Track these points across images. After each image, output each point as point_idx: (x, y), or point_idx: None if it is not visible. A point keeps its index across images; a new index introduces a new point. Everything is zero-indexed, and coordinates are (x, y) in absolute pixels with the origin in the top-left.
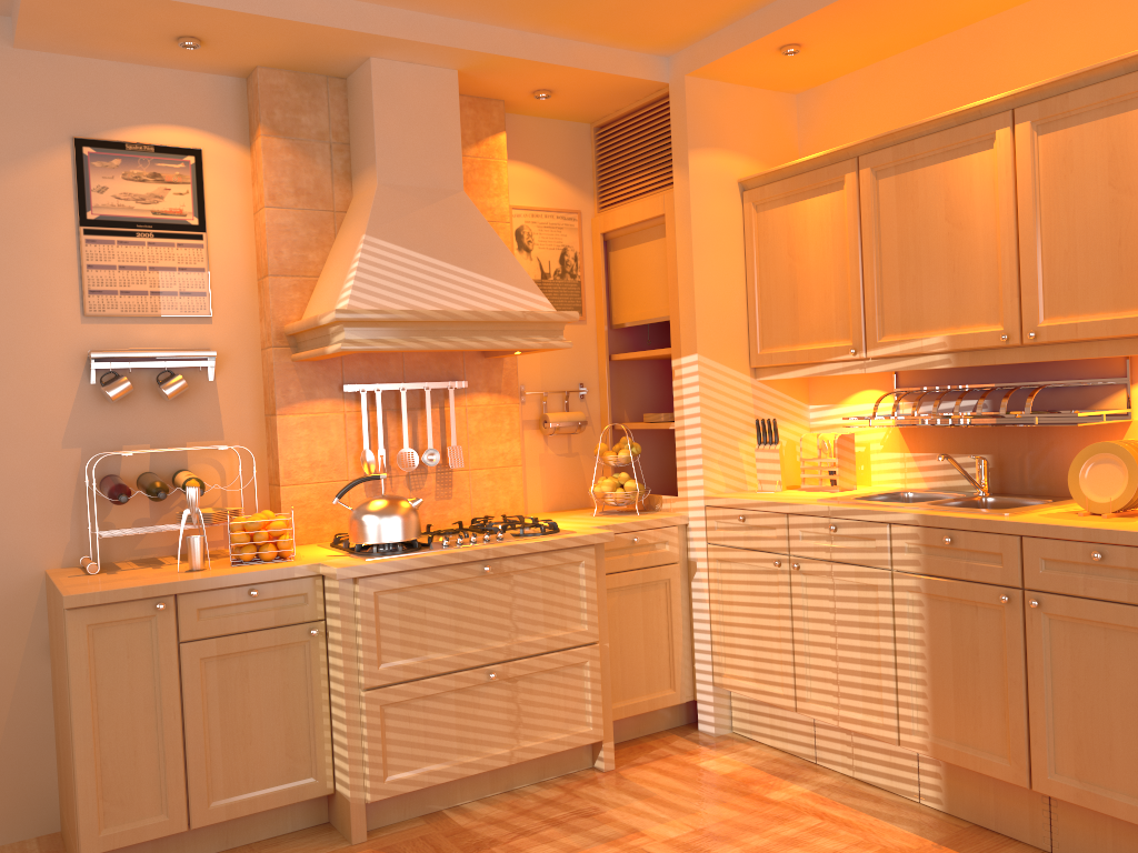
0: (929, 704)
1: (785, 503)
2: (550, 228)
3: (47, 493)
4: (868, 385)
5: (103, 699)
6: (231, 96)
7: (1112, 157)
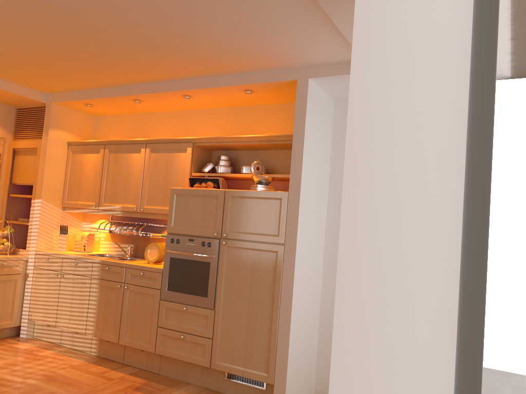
0: (96, 320)
1: (62, 254)
2: None
3: None
4: (103, 218)
5: None
6: None
7: (166, 164)
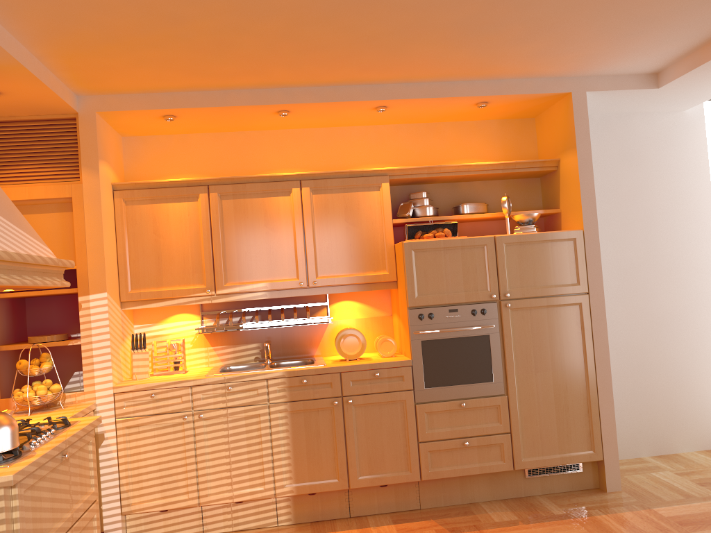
0: (293, 468)
1: (190, 380)
2: None
3: None
4: (181, 311)
5: None
6: None
7: (346, 209)
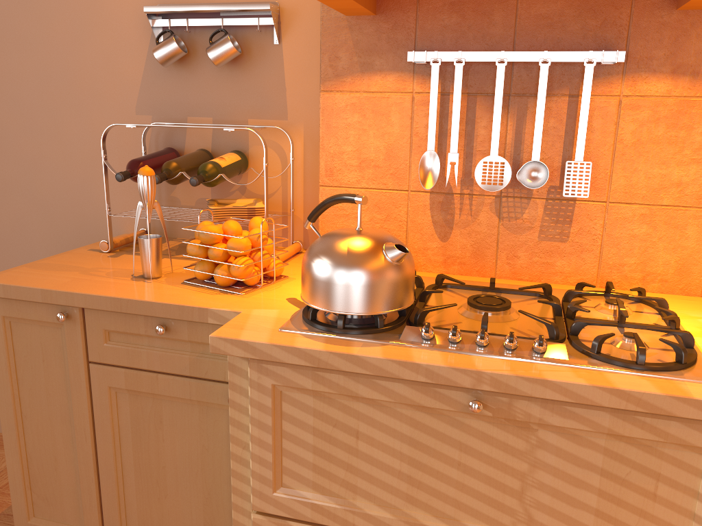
0: None
1: None
2: None
3: (125, 159)
4: None
5: (25, 396)
6: None
7: None
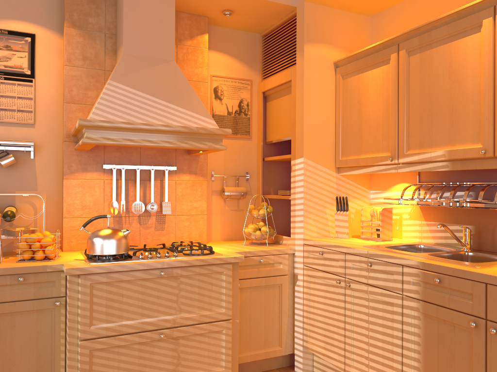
0: None
1: (344, 246)
2: (234, 88)
3: None
4: (403, 180)
5: None
6: (54, 7)
7: None
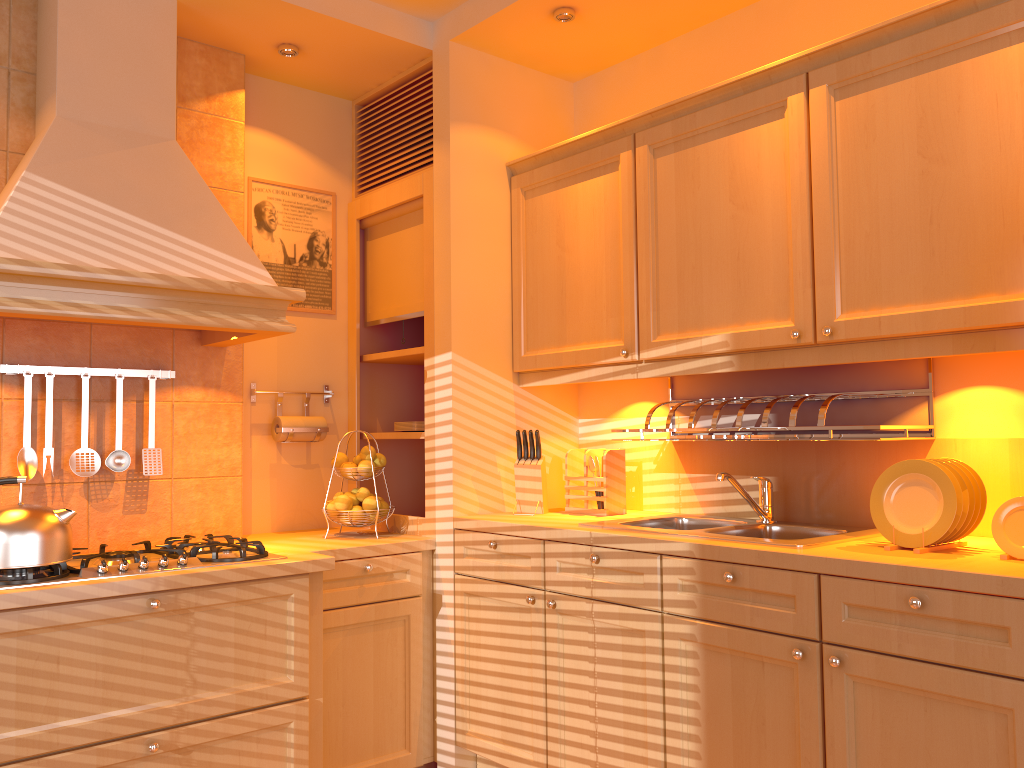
0: None
1: (541, 527)
2: (298, 208)
3: None
4: (642, 397)
5: None
6: None
7: (922, 121)
